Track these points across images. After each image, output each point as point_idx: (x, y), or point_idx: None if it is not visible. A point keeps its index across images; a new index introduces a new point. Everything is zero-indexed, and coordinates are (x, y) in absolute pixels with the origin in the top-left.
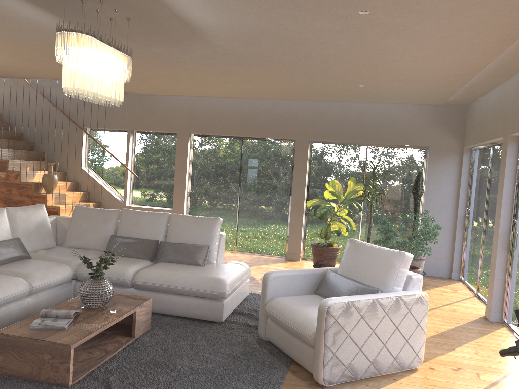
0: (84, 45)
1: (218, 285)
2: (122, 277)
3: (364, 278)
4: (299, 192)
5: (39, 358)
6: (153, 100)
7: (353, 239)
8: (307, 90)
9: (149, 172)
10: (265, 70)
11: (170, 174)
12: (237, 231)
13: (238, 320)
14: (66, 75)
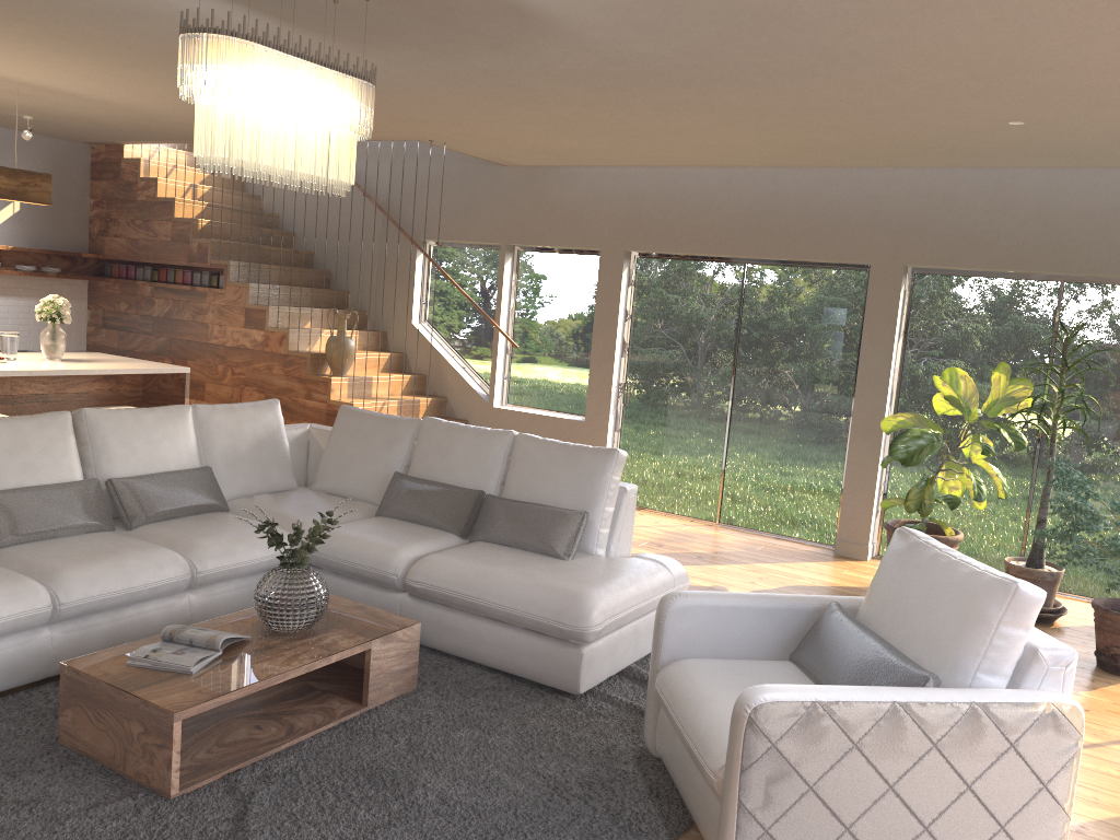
0: (229, 61)
1: (572, 609)
2: (385, 569)
3: (908, 639)
4: (872, 395)
5: (125, 729)
6: (553, 178)
7: (907, 532)
8: (881, 141)
9: (542, 338)
10: (745, 97)
11: (584, 343)
12: (725, 479)
13: (624, 695)
14: (197, 129)
